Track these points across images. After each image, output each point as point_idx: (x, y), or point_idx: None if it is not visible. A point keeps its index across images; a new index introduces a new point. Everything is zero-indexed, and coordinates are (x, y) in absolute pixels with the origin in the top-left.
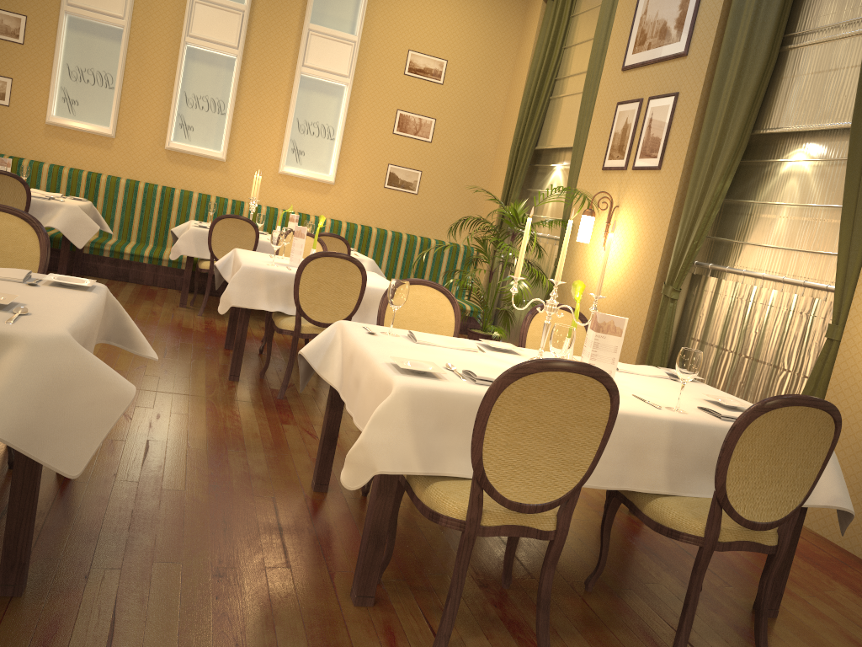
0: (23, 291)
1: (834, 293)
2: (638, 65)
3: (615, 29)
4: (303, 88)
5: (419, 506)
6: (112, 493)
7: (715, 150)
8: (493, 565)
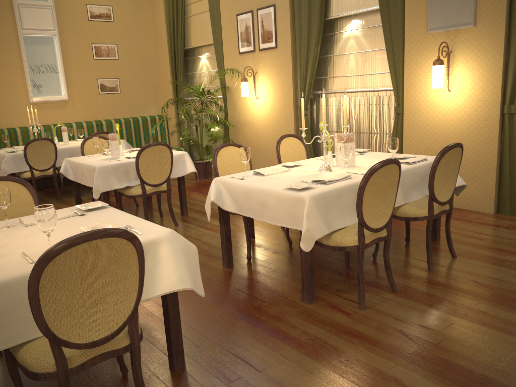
0: (90, 219)
1: (393, 91)
2: None
3: None
4: (26, 44)
5: (329, 248)
6: (147, 309)
7: (308, 32)
8: (333, 265)
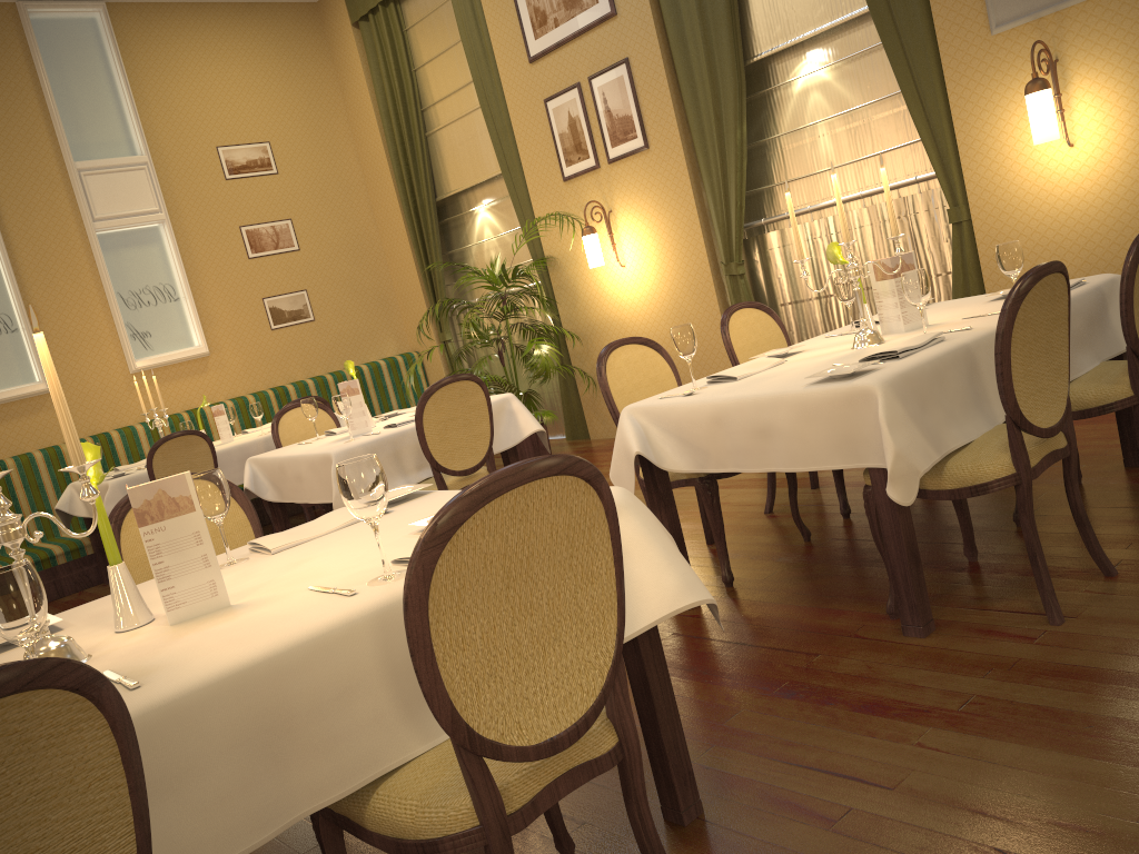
0: (410, 514)
1: (937, 178)
2: (552, 48)
3: (492, 20)
4: (106, 251)
5: (945, 495)
6: None
7: (713, 98)
8: (932, 556)
